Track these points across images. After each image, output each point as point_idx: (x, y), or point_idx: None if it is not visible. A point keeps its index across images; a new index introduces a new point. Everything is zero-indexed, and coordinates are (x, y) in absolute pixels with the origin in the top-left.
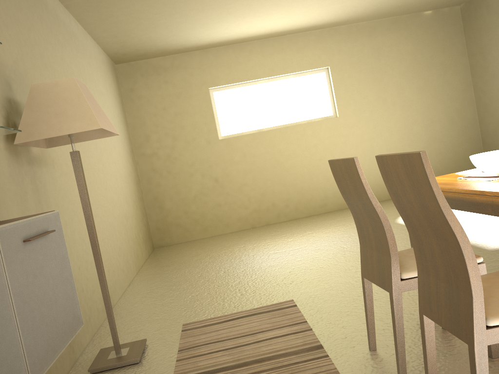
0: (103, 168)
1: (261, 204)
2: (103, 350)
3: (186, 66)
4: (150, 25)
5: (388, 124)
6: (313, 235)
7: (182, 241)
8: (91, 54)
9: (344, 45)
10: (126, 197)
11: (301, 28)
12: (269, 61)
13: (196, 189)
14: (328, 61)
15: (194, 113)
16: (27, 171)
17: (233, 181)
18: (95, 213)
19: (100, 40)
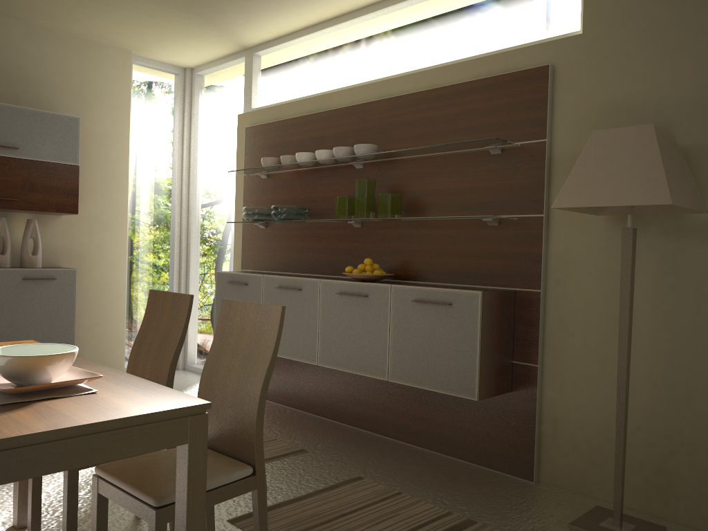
0: None
1: None
2: (653, 525)
3: None
4: None
5: None
6: None
7: None
8: None
9: None
10: None
11: None
12: None
13: None
14: None
15: None
16: (654, 245)
17: None
18: None
19: None
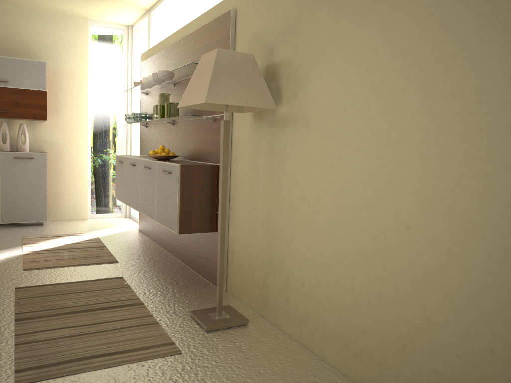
0: None
1: None
2: (242, 318)
3: None
4: None
5: None
6: None
7: None
8: None
9: None
10: None
11: None
12: None
13: None
14: None
15: None
16: (266, 133)
17: None
18: (411, 222)
19: None
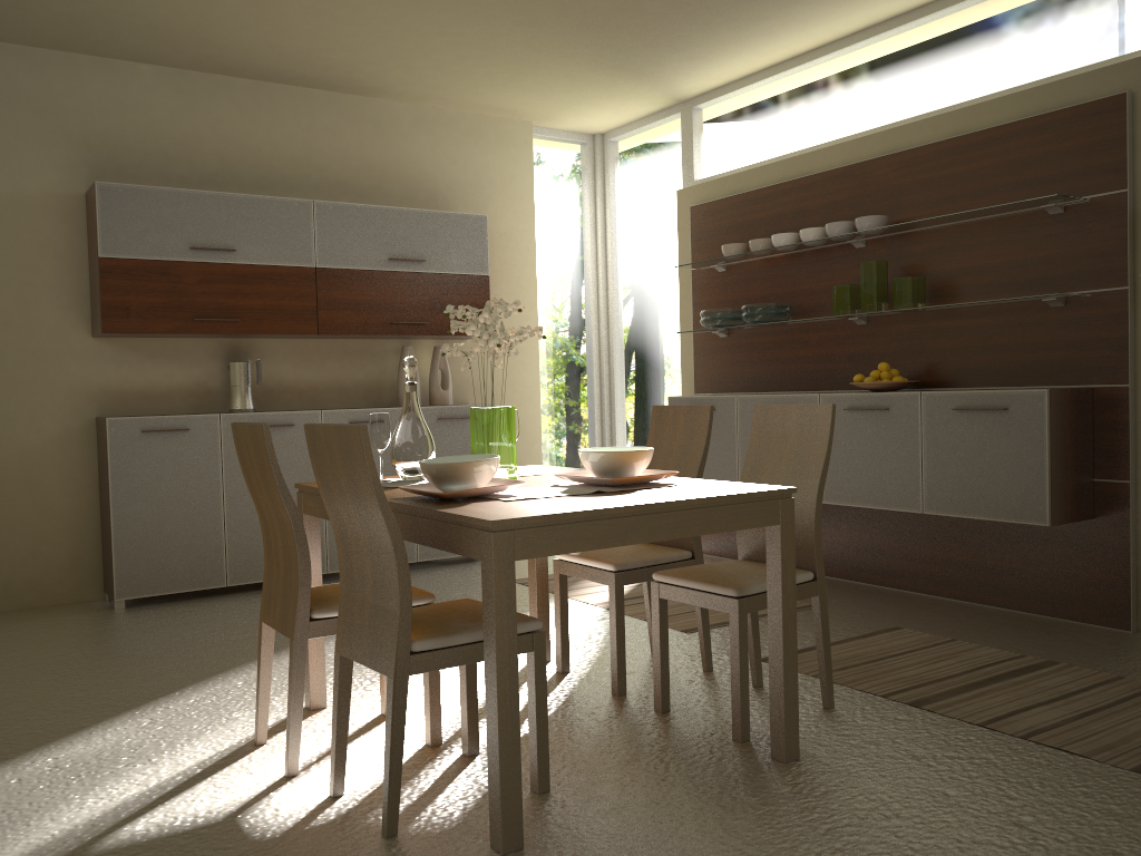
0: None
1: None
2: None
3: None
4: None
5: None
6: None
7: None
8: None
9: None
10: None
11: None
12: None
13: None
14: None
15: None
16: None
17: None
18: None
19: None
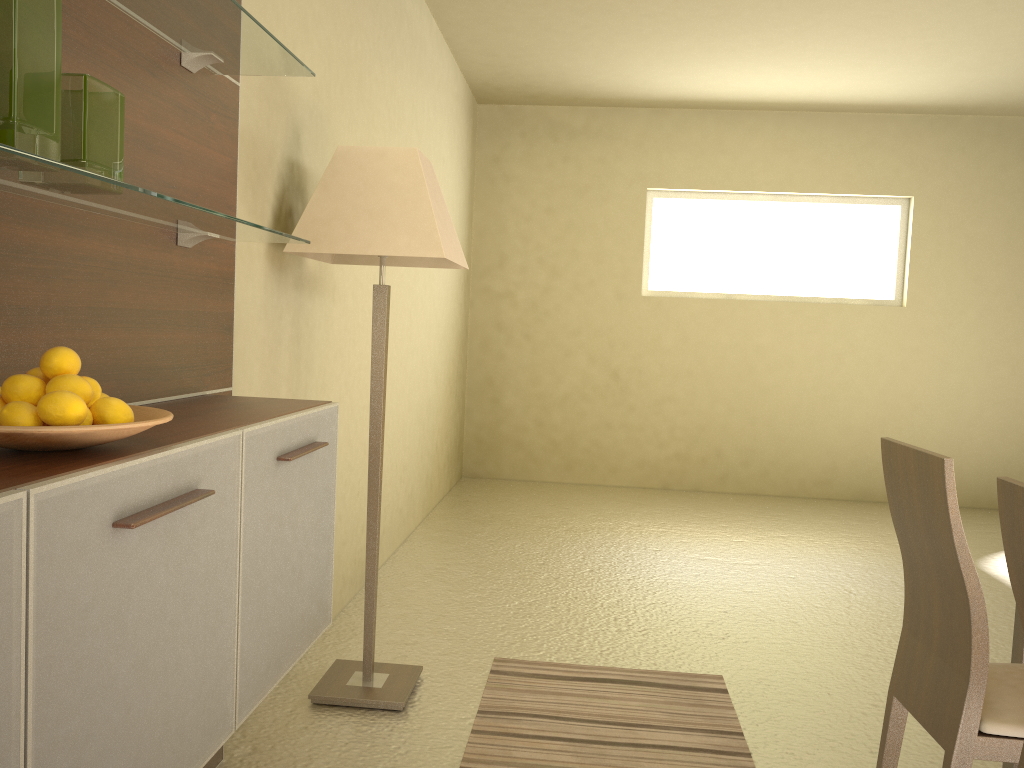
0: (411, 309)
1: (693, 446)
2: (341, 663)
3: (613, 135)
4: (566, 46)
5: (1012, 348)
6: (788, 544)
7: (519, 478)
8: (441, 82)
9: (958, 158)
10: (437, 369)
11: (873, 104)
12: (786, 159)
13: (570, 383)
14: (914, 185)
15: (604, 232)
16: (289, 302)
17: (647, 386)
18: None
19: (463, 55)
